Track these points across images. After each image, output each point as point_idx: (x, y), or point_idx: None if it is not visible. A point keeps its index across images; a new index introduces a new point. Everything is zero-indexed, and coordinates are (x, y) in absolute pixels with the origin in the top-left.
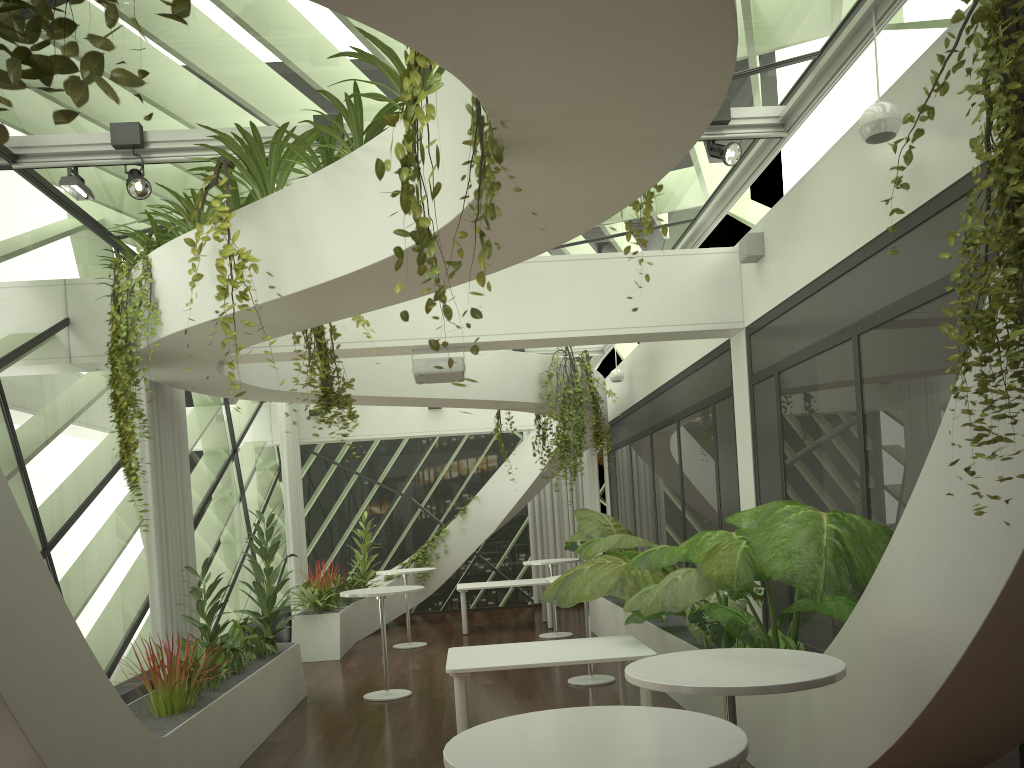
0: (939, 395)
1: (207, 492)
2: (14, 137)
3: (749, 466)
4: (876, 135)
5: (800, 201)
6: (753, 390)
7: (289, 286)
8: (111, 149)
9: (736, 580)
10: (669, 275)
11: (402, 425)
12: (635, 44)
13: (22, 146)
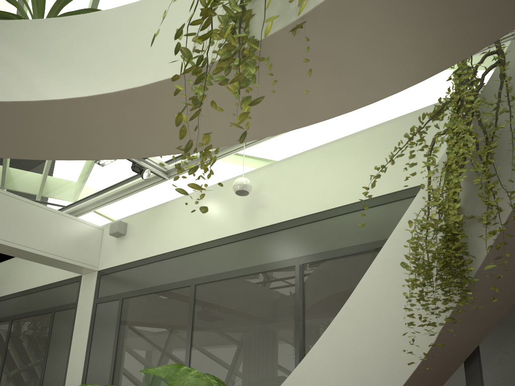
0: (253, 320)
1: None
2: None
3: (82, 351)
4: (237, 191)
5: (162, 213)
6: (96, 306)
7: None
8: None
9: None
10: (63, 227)
11: None
12: (438, 29)
13: None
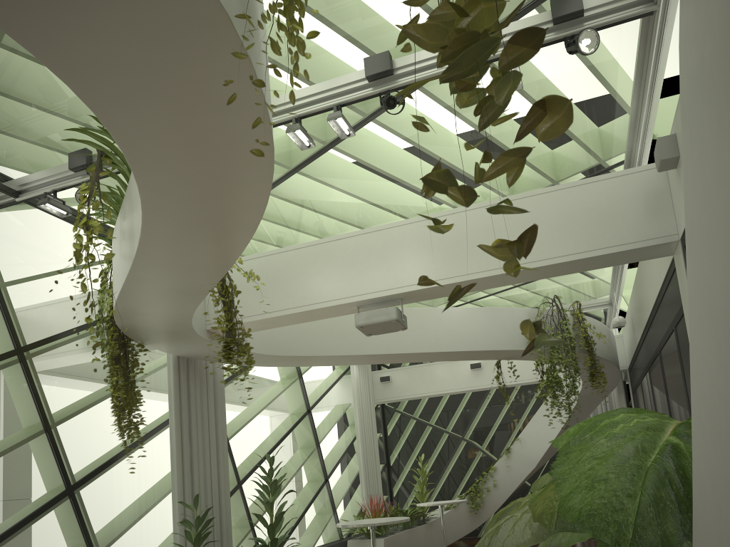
0: None
1: (274, 442)
2: (17, 179)
3: None
4: None
5: None
6: None
7: (136, 244)
8: (73, 173)
9: (555, 520)
10: (589, 202)
11: (451, 383)
12: None
13: (21, 184)
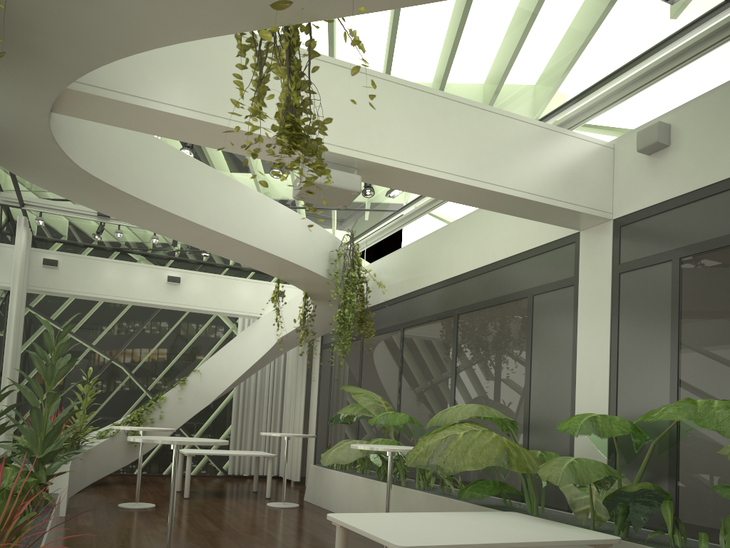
0: None
1: None
2: None
3: (602, 352)
4: None
5: None
6: (619, 278)
7: None
8: None
9: None
10: (559, 151)
11: (139, 291)
12: None
13: None
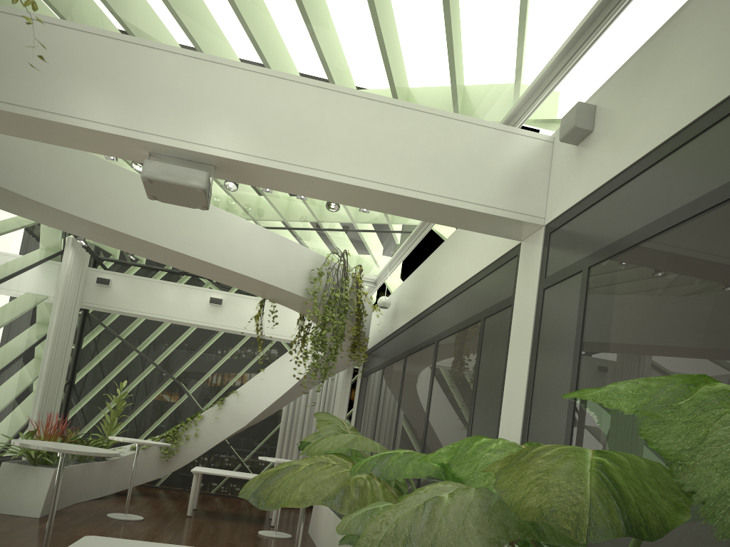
0: None
1: None
2: None
3: (521, 384)
4: None
5: (672, 38)
6: (543, 295)
7: None
8: None
9: (587, 528)
10: (472, 145)
11: (182, 311)
12: None
13: None
